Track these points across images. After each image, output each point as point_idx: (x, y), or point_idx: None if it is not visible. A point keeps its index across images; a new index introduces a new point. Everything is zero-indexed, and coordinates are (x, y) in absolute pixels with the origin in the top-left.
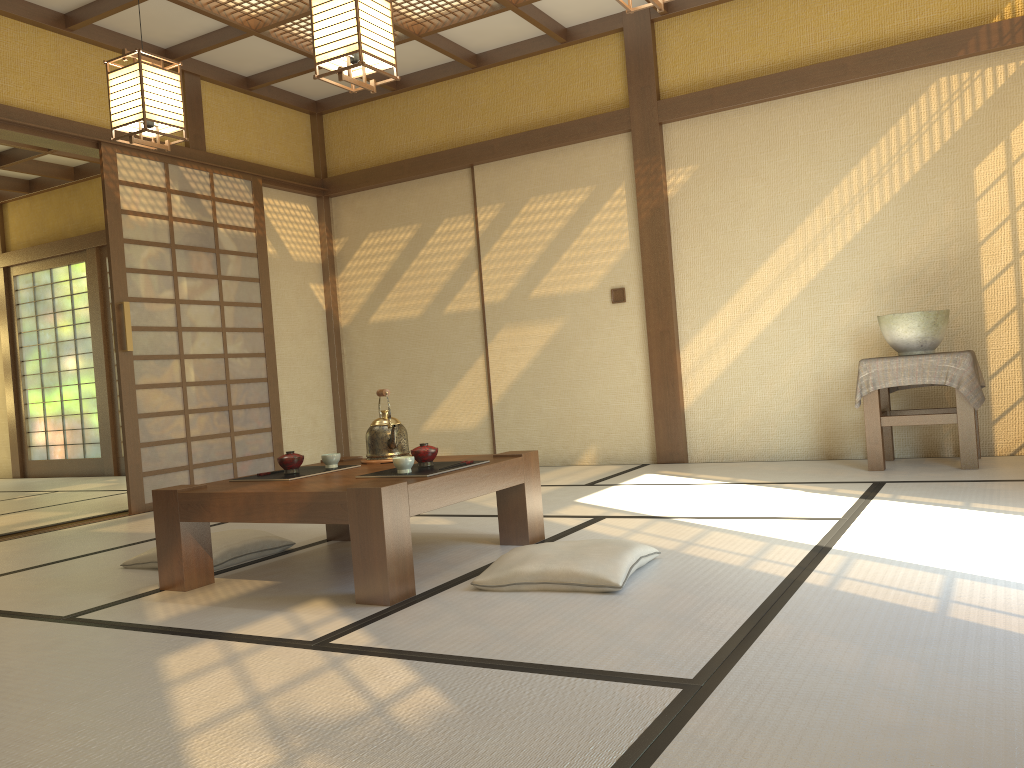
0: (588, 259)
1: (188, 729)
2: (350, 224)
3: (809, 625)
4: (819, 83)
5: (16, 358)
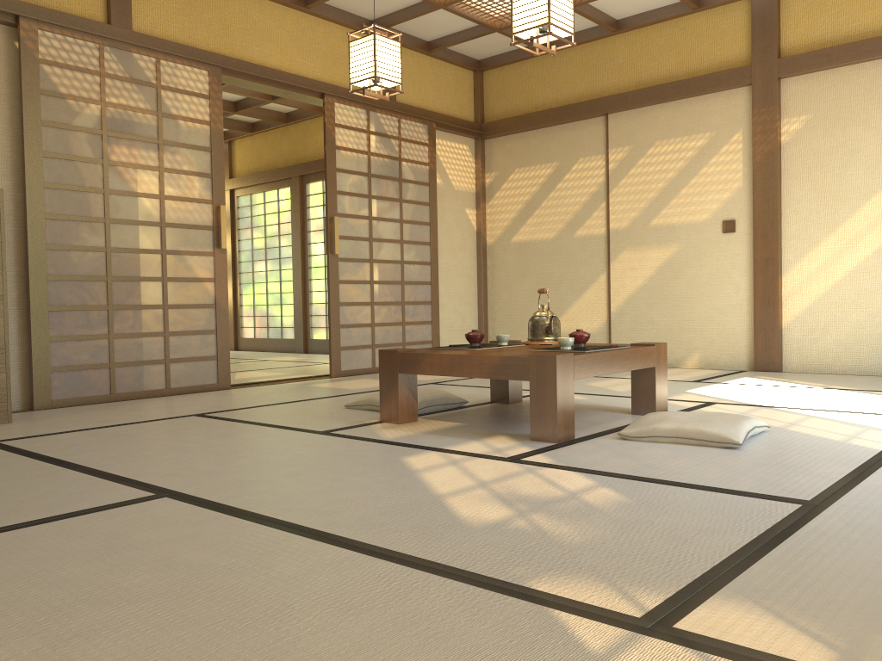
0: (704, 195)
1: (443, 494)
2: (500, 161)
3: None
4: None
5: (235, 259)
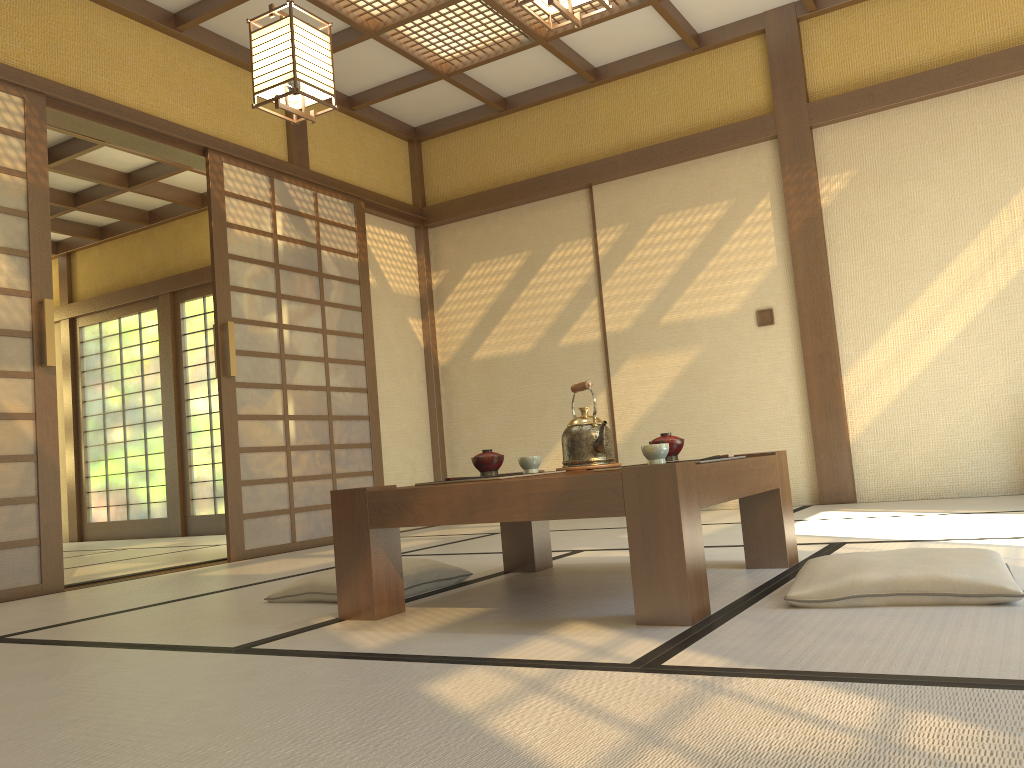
0: (728, 279)
1: None
2: (451, 255)
3: None
4: (1002, 72)
5: (78, 413)
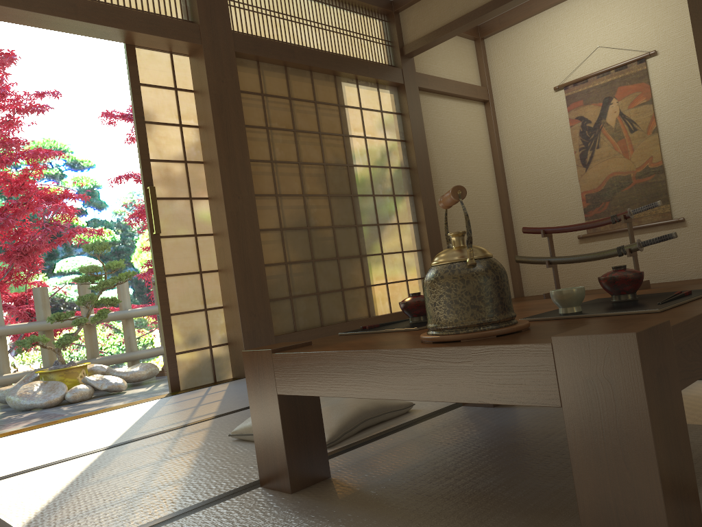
0: None
1: None
2: None
3: None
4: None
5: None
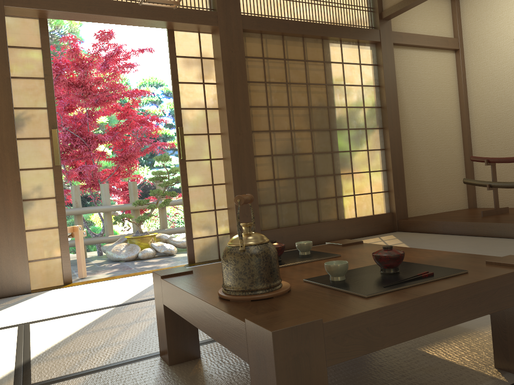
0: None
1: None
2: None
3: None
4: None
5: None
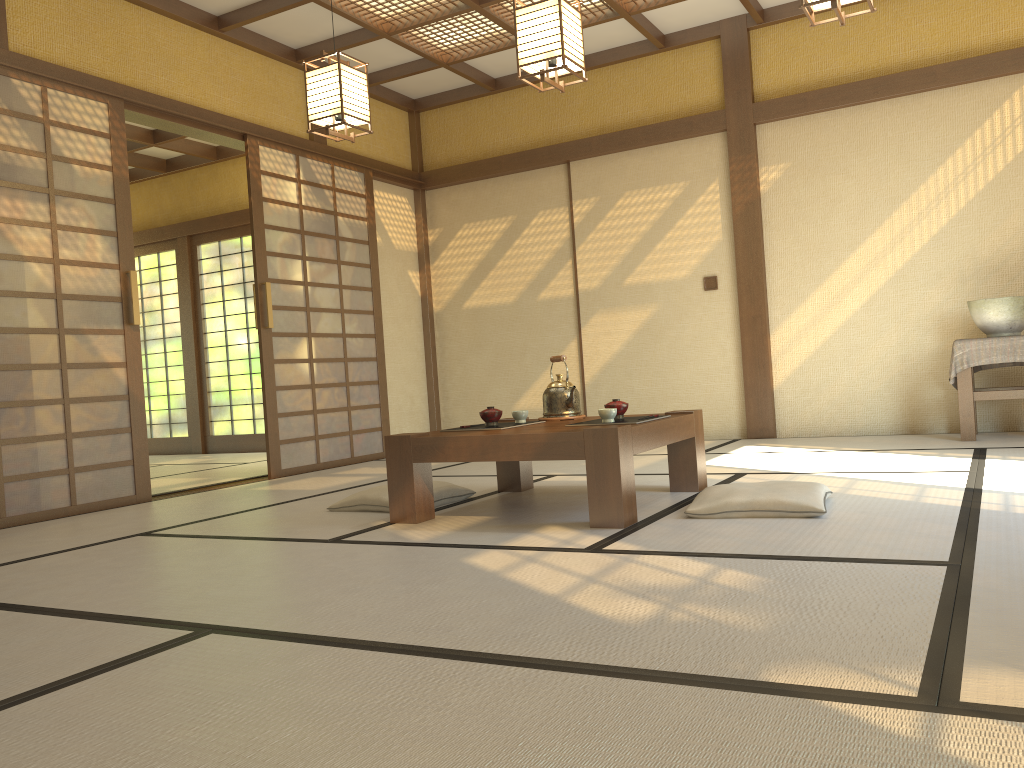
0: (681, 249)
1: (557, 594)
2: (445, 215)
3: (1013, 532)
4: (909, 89)
5: None
